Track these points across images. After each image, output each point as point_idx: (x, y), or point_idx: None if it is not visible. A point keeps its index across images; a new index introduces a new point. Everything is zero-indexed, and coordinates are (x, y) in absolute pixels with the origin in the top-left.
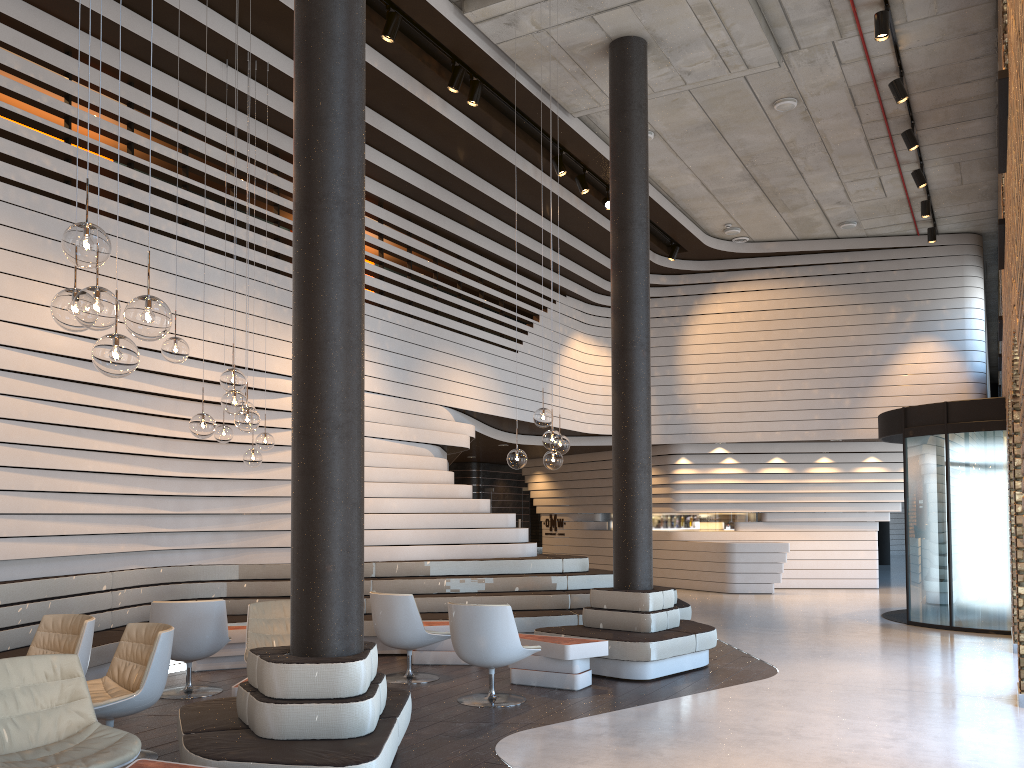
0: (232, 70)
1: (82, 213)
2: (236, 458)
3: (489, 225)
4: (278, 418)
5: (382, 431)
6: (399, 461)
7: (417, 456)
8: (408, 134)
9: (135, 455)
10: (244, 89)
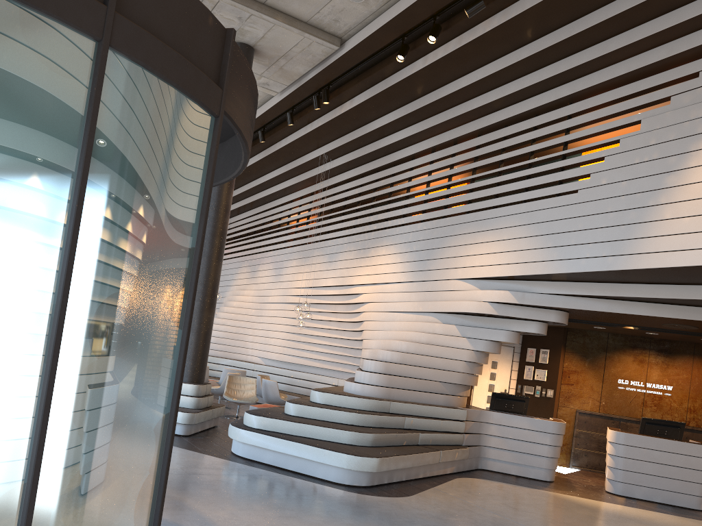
0: (335, 160)
1: (311, 245)
2: (356, 329)
3: (485, 103)
4: (360, 307)
5: (400, 307)
6: (399, 326)
7: (409, 322)
8: (381, 118)
9: (332, 329)
10: (338, 164)
